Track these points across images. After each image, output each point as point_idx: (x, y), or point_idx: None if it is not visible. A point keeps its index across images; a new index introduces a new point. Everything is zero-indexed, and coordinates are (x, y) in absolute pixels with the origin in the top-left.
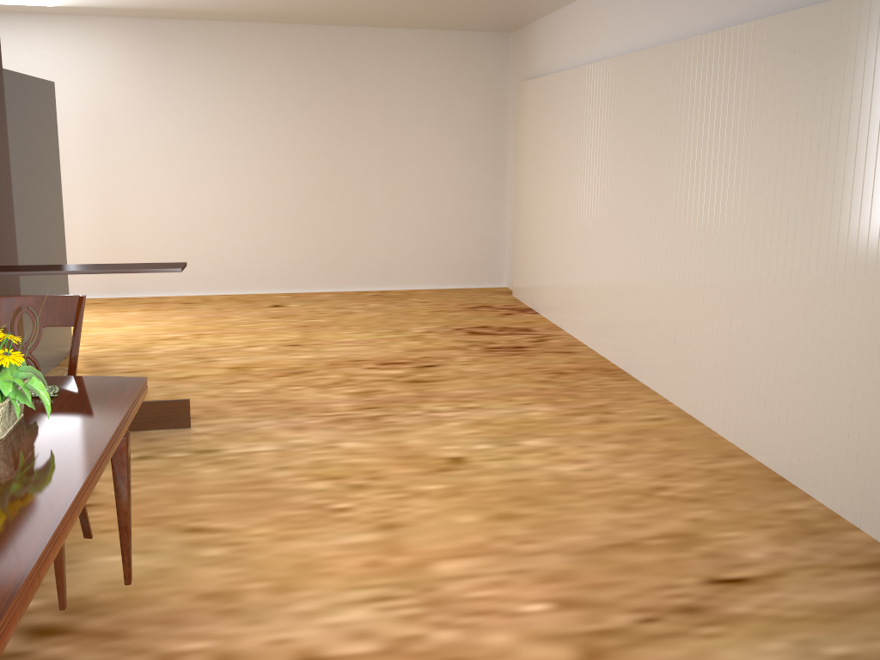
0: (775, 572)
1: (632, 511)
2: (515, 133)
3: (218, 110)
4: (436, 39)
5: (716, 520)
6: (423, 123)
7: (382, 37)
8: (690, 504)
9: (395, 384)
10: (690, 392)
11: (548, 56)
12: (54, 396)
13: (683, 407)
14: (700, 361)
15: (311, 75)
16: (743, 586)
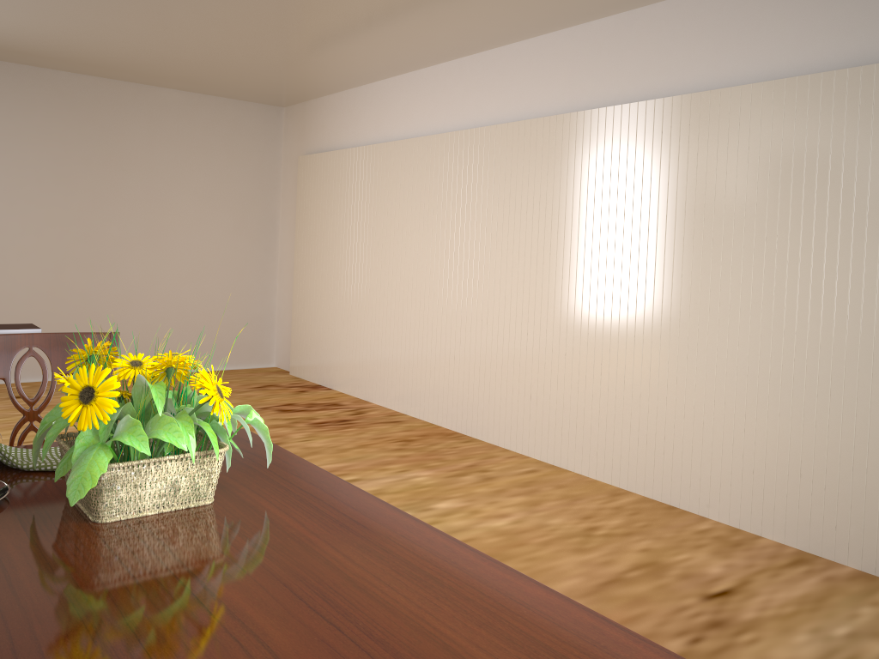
0: (743, 581)
1: (590, 551)
2: (289, 207)
3: None
4: (207, 105)
5: (660, 547)
6: (191, 191)
7: (149, 95)
8: (628, 537)
9: None
10: (553, 443)
11: (340, 131)
12: None
13: (544, 459)
14: (565, 411)
15: (63, 127)
16: (733, 596)
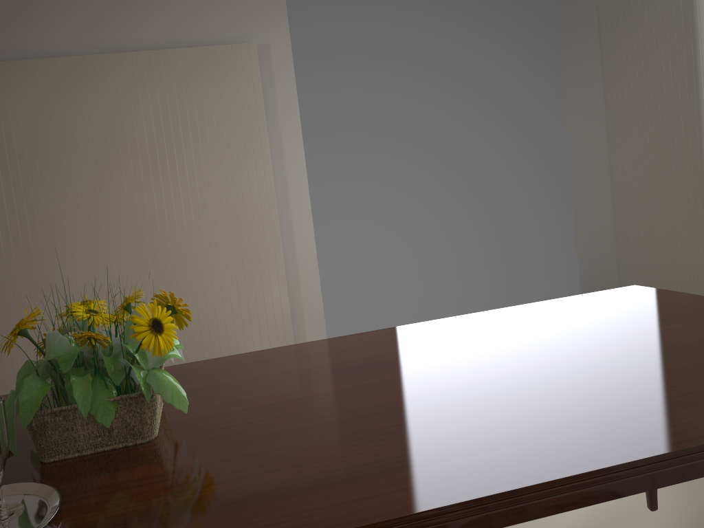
0: None
1: None
2: None
3: None
4: None
5: None
6: None
7: None
8: None
9: None
10: None
11: None
12: None
13: None
14: None
15: None
16: None
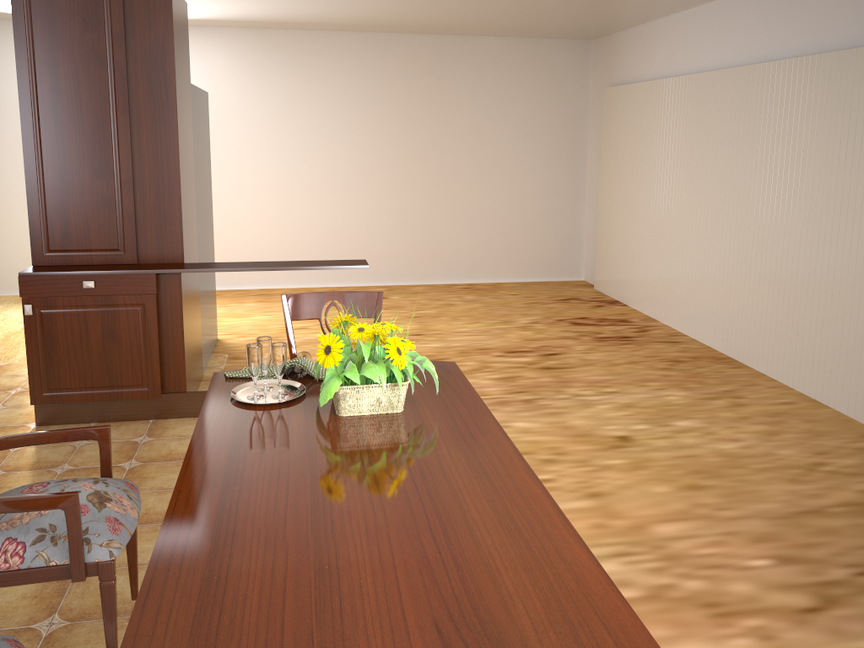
0: None
1: (804, 483)
2: (596, 135)
3: (321, 114)
4: (522, 47)
5: None
6: (509, 125)
7: (473, 45)
8: (852, 477)
9: (530, 371)
10: (815, 378)
11: (639, 64)
12: None
13: (807, 393)
14: (828, 350)
15: (407, 81)
16: None
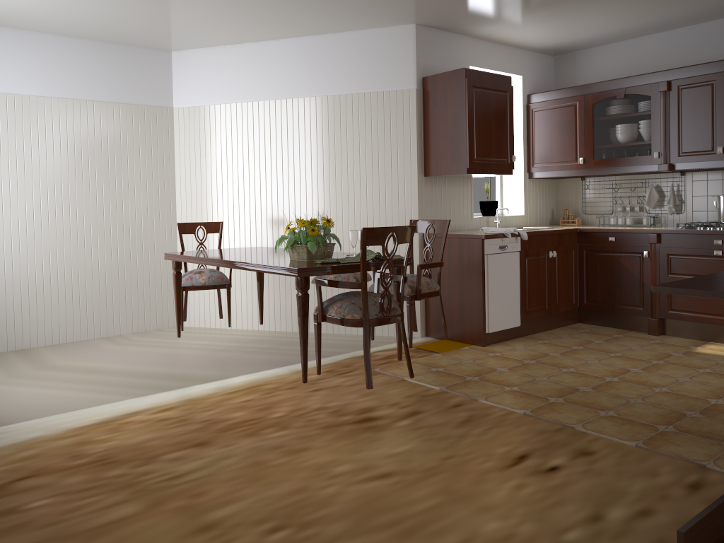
0: None
1: None
2: None
3: None
4: None
5: None
6: None
7: None
8: None
9: None
10: None
11: None
12: (314, 262)
13: None
14: None
15: None
16: None
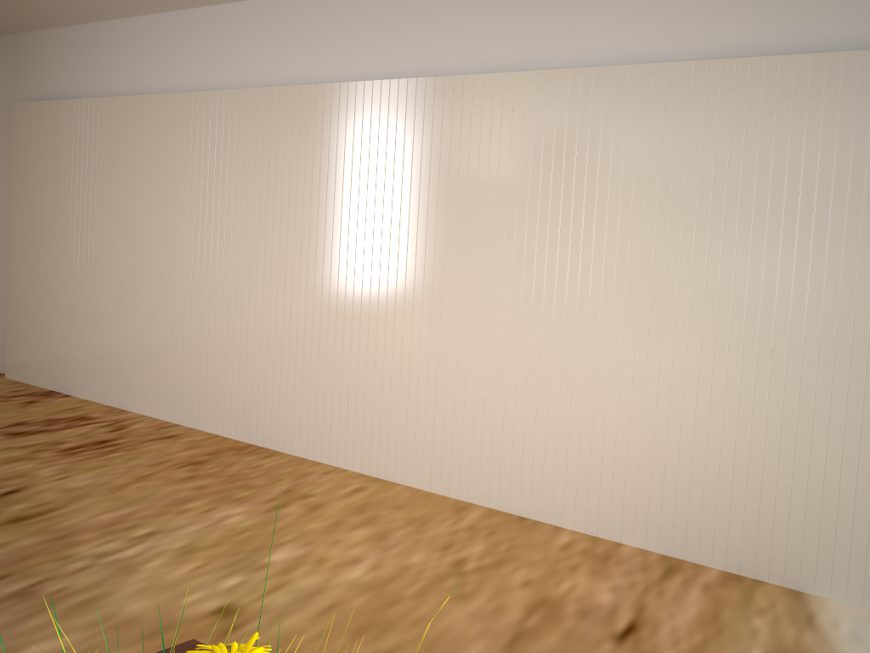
0: (637, 607)
1: (474, 597)
2: None
3: None
4: None
5: (539, 576)
6: None
7: None
8: (501, 568)
9: None
10: (376, 453)
11: (76, 75)
12: None
13: (366, 471)
14: (392, 417)
15: None
16: (641, 631)
